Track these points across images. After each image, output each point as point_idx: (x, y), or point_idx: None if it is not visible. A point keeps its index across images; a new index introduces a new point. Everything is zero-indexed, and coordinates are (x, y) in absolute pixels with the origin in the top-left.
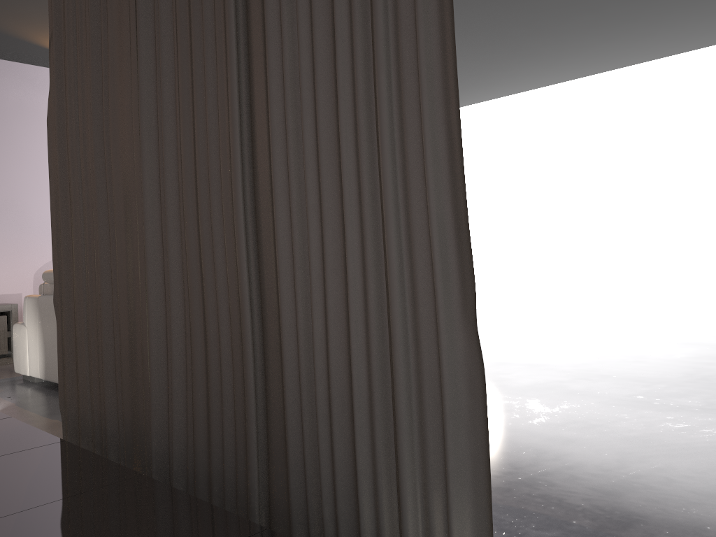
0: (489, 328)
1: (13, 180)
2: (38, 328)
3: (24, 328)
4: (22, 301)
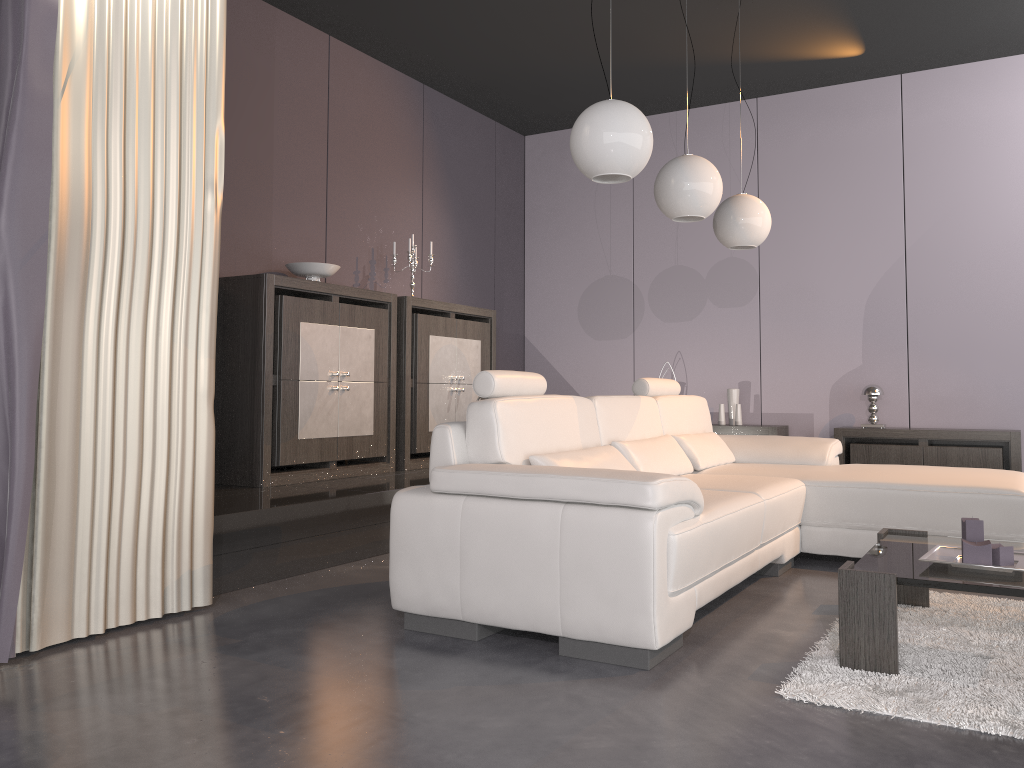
0: None
1: (803, 256)
2: None
3: None
4: (813, 424)
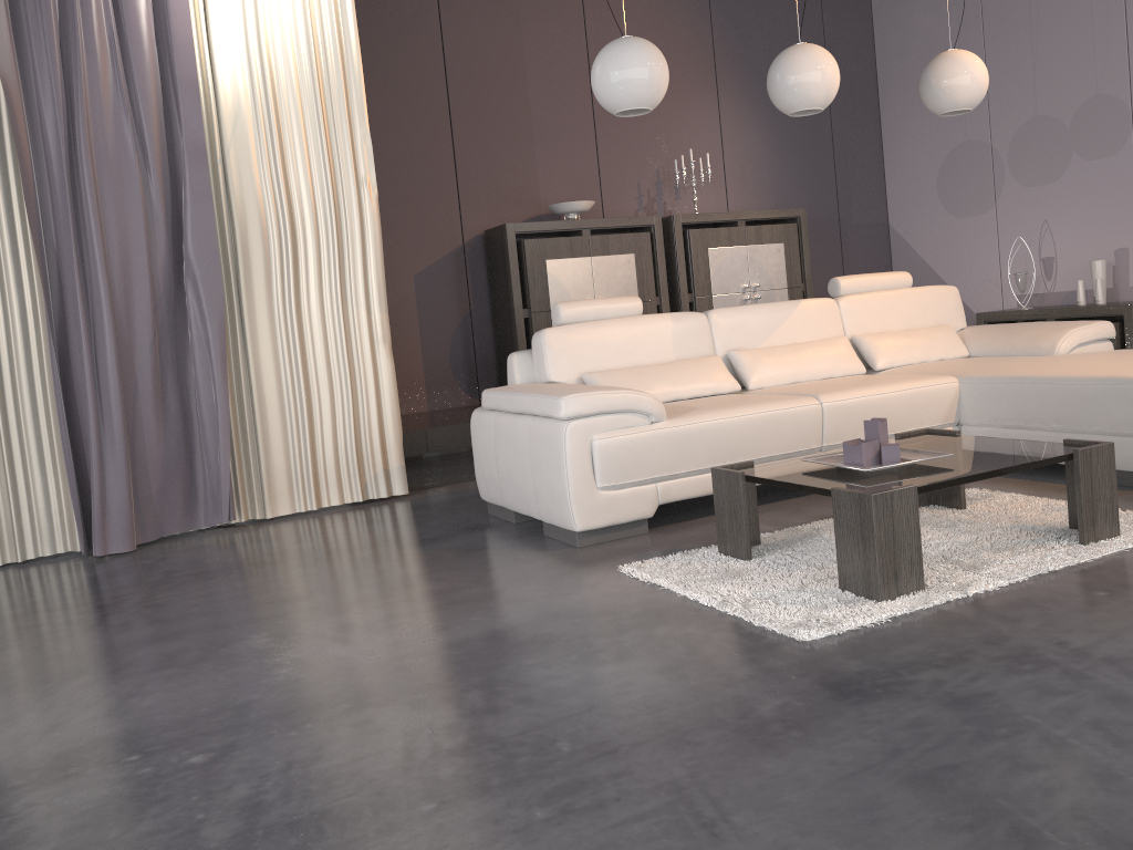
0: None
1: None
2: None
3: None
4: None
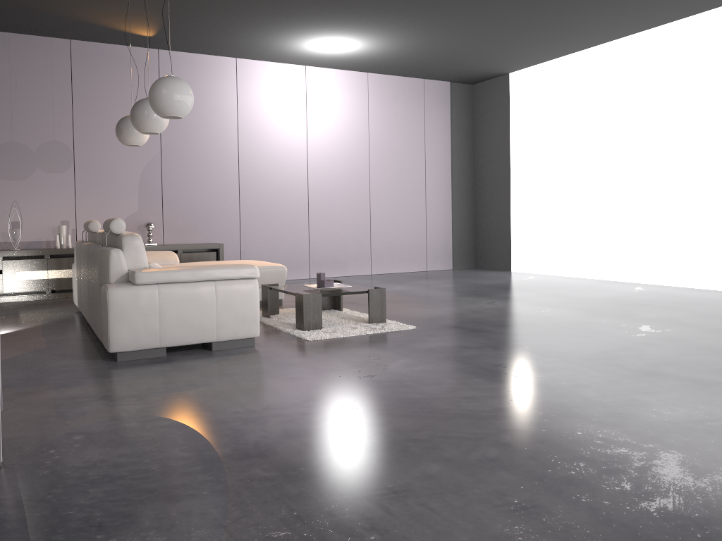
0: (519, 294)
1: (103, 145)
2: (76, 268)
3: (74, 267)
4: None
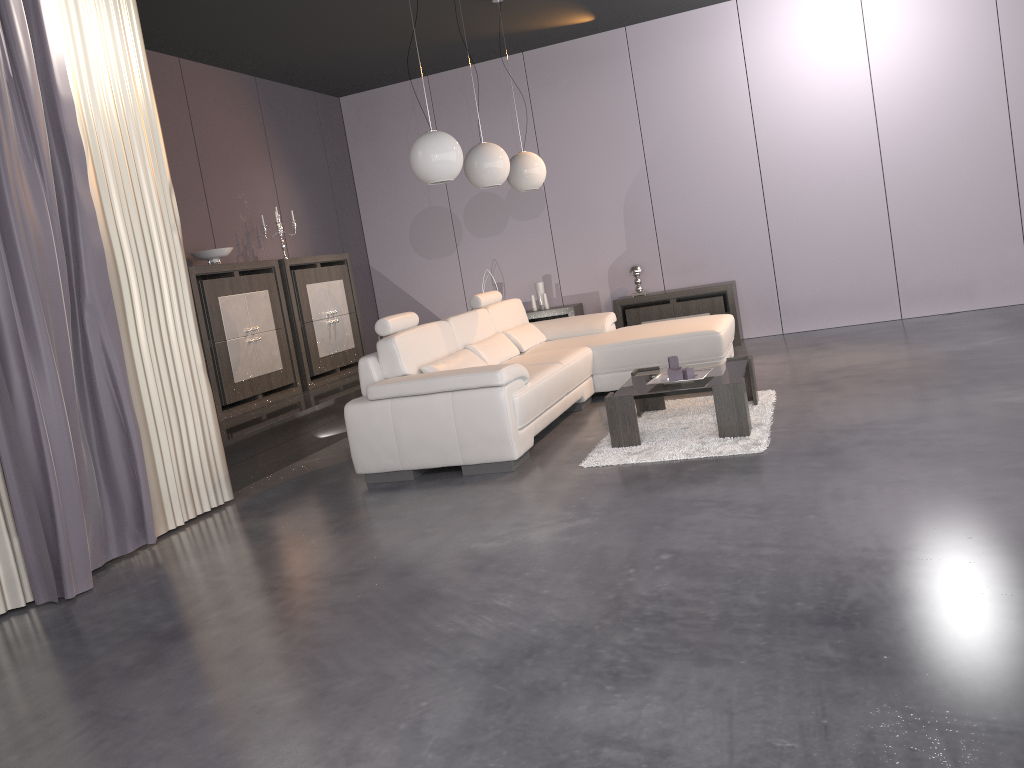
0: None
1: (575, 173)
2: None
3: None
4: (600, 299)
